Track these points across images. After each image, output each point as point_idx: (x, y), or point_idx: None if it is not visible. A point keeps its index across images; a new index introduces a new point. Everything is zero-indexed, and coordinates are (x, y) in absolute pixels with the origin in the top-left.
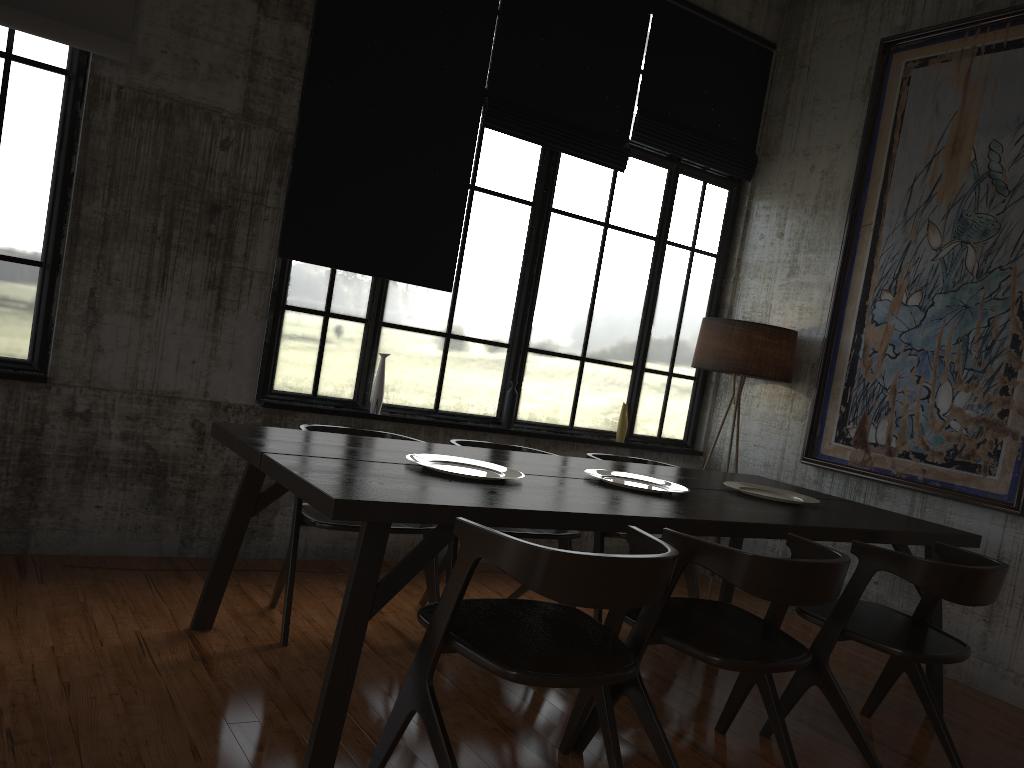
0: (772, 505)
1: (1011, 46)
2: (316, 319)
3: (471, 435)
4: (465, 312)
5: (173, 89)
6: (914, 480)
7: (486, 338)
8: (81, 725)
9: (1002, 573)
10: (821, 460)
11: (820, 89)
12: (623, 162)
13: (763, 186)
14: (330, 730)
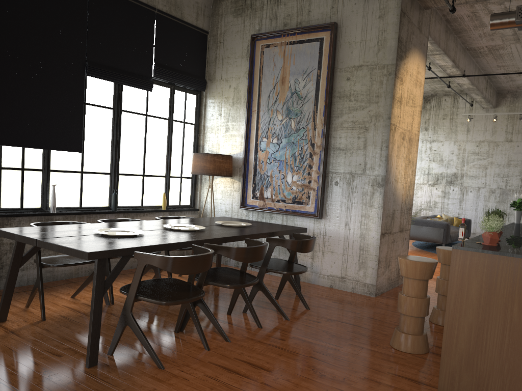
0: (235, 228)
1: (298, 42)
2: (18, 172)
3: (99, 216)
4: (88, 160)
5: None
6: (282, 210)
7: (99, 171)
8: None
9: (314, 240)
10: (247, 206)
11: (229, 53)
12: (151, 87)
13: (210, 93)
14: (95, 339)
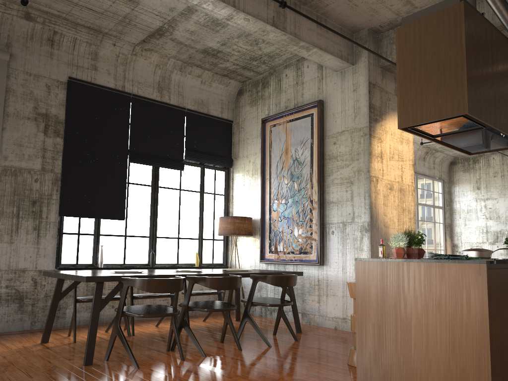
0: (233, 271)
1: (295, 119)
2: (75, 236)
3: None
4: (131, 226)
5: (16, 164)
6: (292, 260)
7: (140, 235)
8: (12, 362)
9: (293, 276)
10: (265, 260)
11: (248, 135)
12: (182, 167)
13: (236, 169)
14: (91, 344)
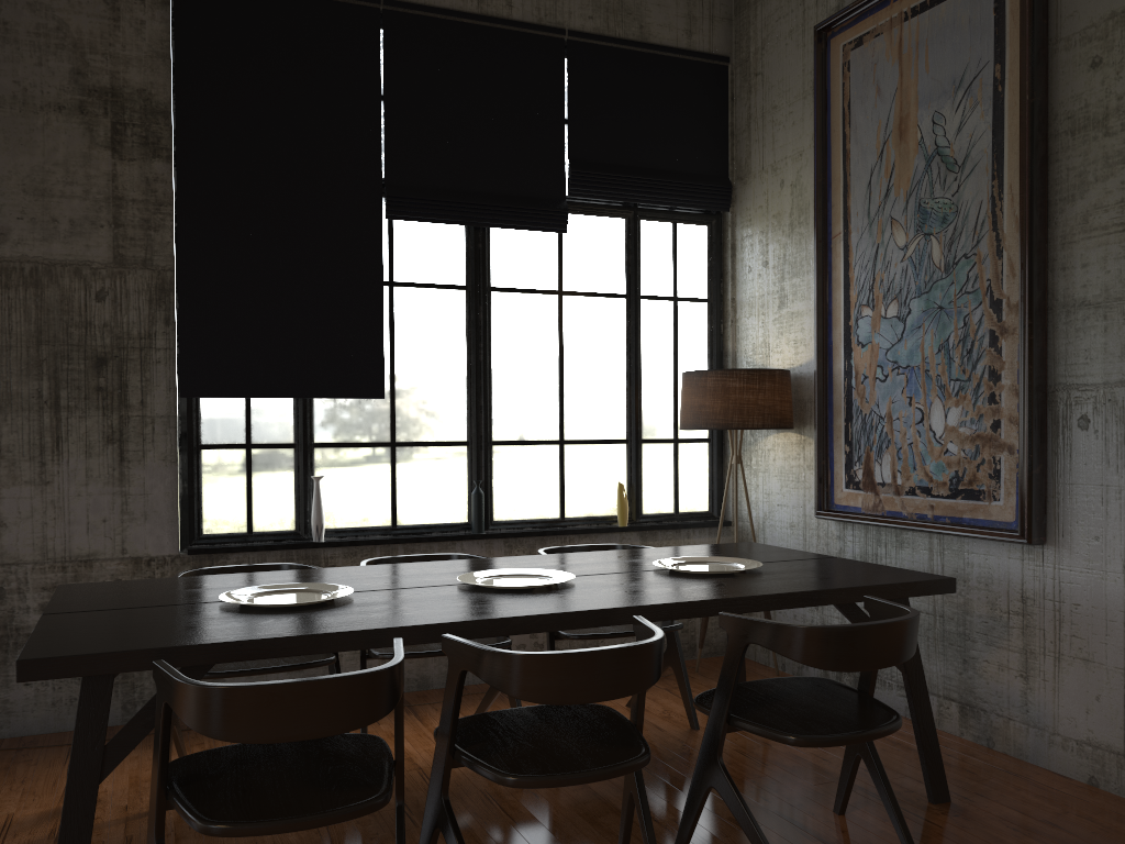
0: (681, 581)
1: (934, 2)
2: (237, 453)
3: (437, 547)
4: (408, 416)
5: (36, 252)
6: (925, 519)
7: (439, 439)
8: None
9: (898, 626)
10: (835, 511)
11: (775, 95)
12: (562, 222)
13: (742, 213)
14: None
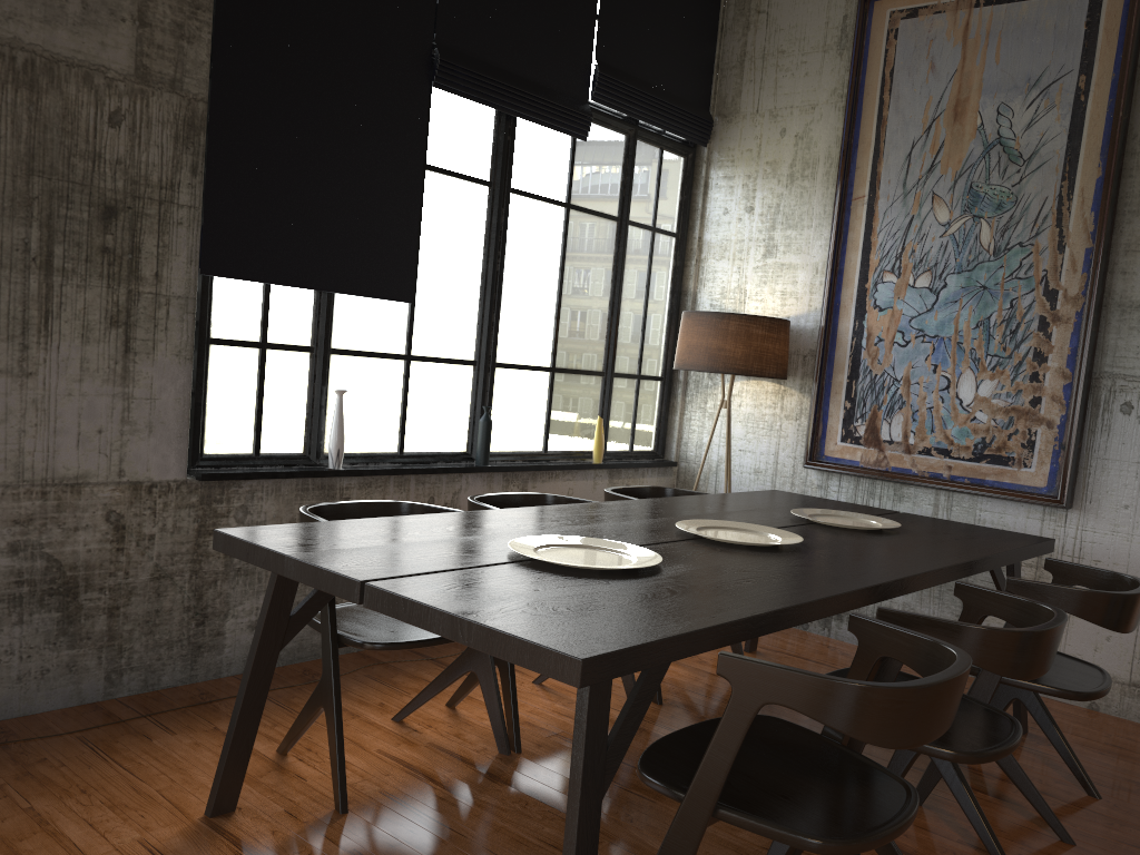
0: (873, 538)
1: None
2: (251, 353)
3: (445, 479)
4: (425, 326)
5: (33, 38)
6: (939, 478)
7: (450, 356)
8: None
9: None
10: (828, 463)
11: (785, 39)
12: (585, 128)
13: (722, 152)
14: None
